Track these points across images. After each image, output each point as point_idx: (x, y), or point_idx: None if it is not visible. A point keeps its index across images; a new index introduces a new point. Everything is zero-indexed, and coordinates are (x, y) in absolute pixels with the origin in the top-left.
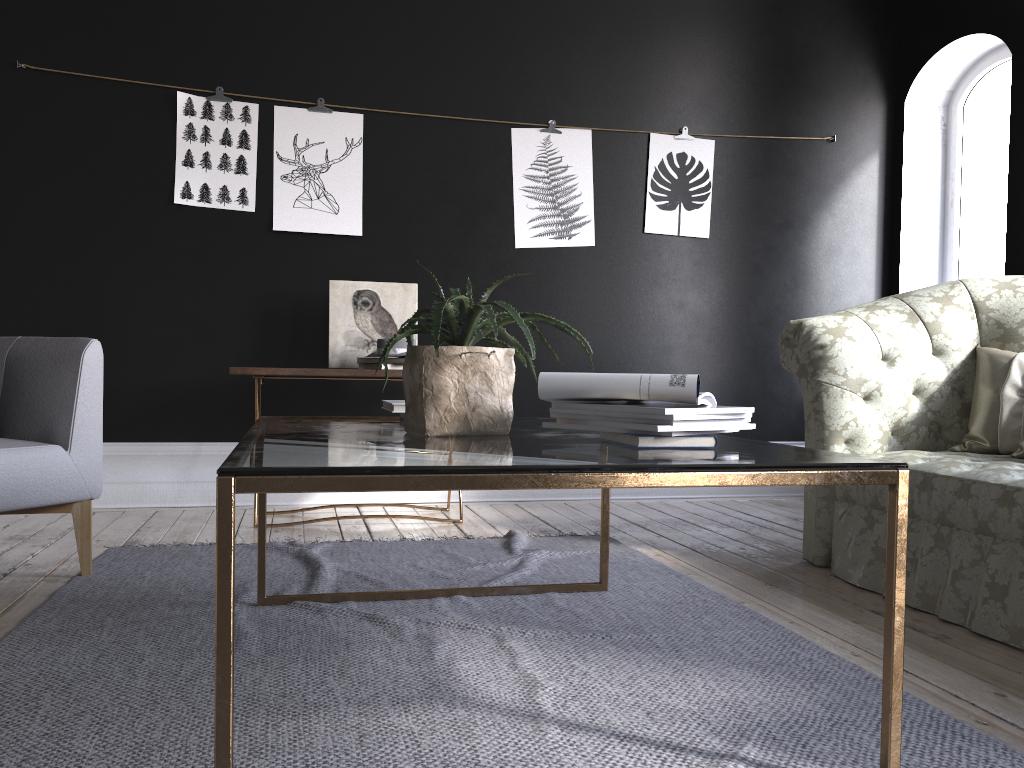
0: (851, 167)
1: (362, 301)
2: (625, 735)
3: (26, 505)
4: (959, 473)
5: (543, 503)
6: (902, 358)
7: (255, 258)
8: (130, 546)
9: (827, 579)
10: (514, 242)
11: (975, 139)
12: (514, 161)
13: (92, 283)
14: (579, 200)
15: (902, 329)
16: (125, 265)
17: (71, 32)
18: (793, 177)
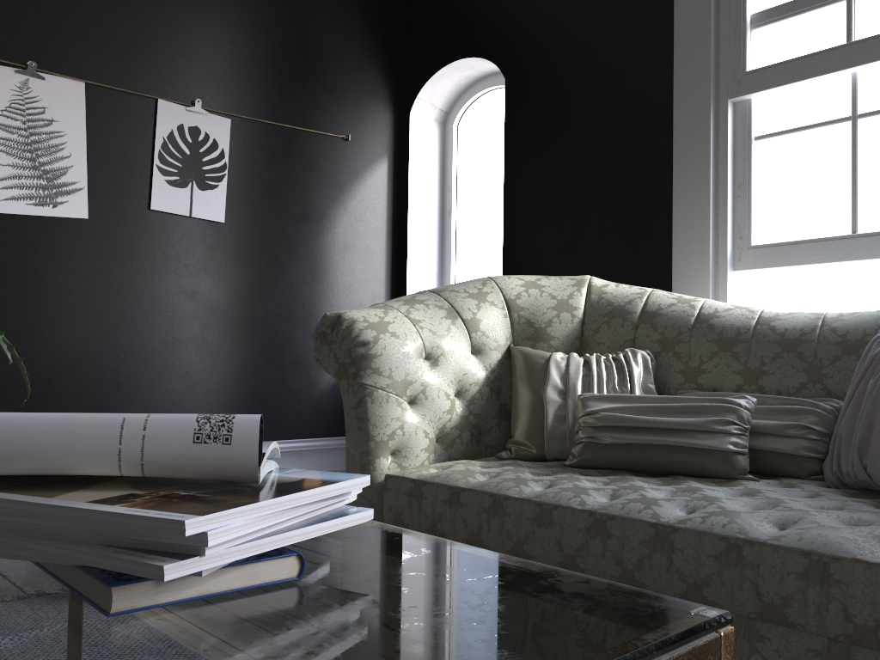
0: (364, 168)
1: None
2: None
3: None
4: (535, 495)
5: None
6: (445, 357)
7: None
8: None
9: None
10: None
11: (468, 156)
12: None
13: None
14: (68, 162)
15: (443, 326)
16: None
17: None
18: (311, 170)
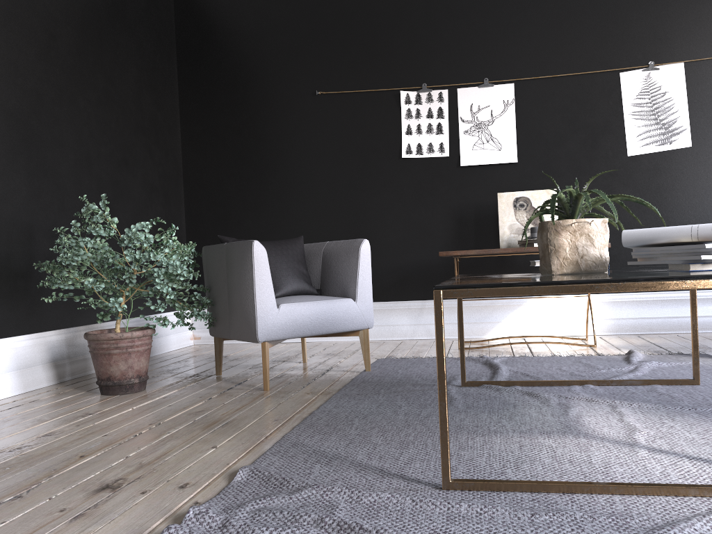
0: None
1: (519, 204)
2: (693, 457)
3: (337, 331)
4: None
5: (660, 335)
6: None
7: (450, 185)
8: (389, 358)
9: None
10: (626, 152)
11: None
12: (623, 95)
13: (360, 210)
14: (676, 115)
15: None
16: (377, 198)
17: (342, 68)
18: None
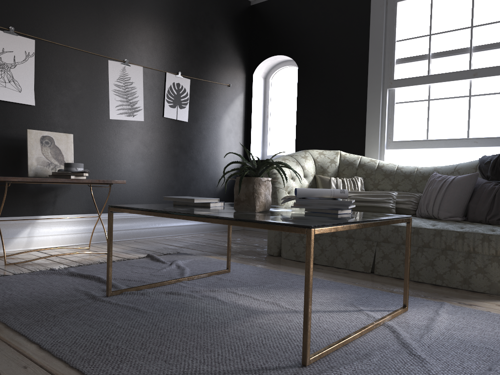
0: (235, 97)
1: (45, 141)
2: (327, 311)
3: None
4: None
5: (125, 242)
6: (297, 178)
7: None
8: None
9: (285, 260)
10: (109, 116)
11: (276, 93)
12: (109, 76)
13: None
14: (137, 99)
15: (295, 168)
16: None
17: None
18: (216, 99)
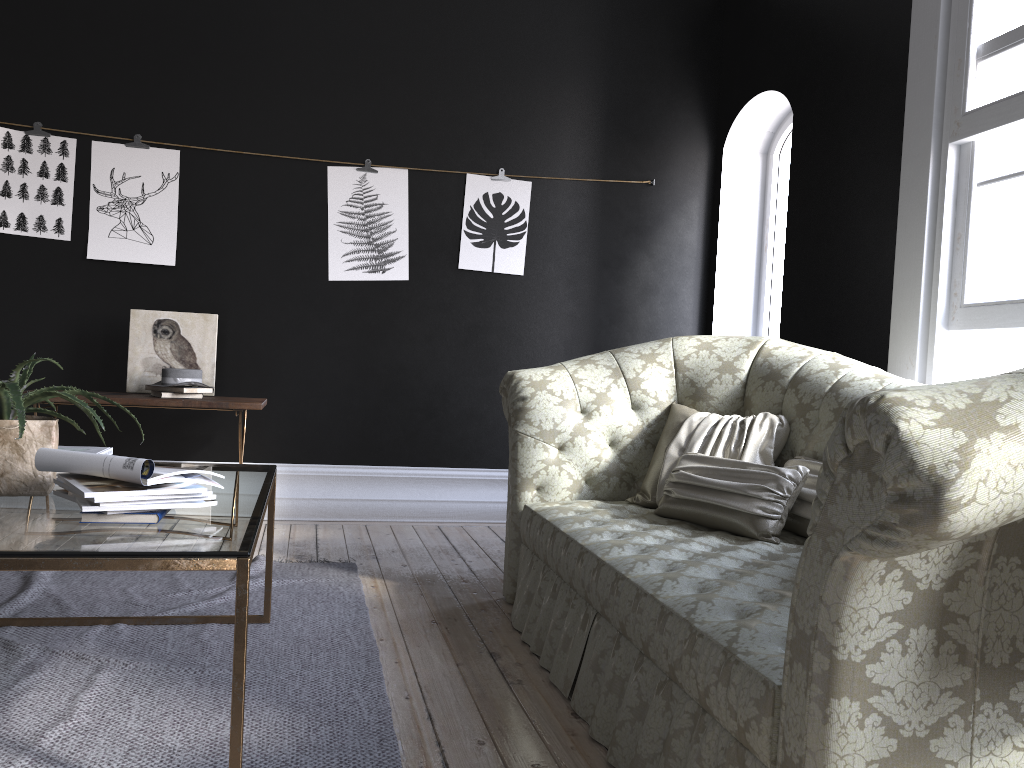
0: (670, 210)
1: (162, 330)
2: None
3: None
4: (571, 530)
5: (345, 524)
6: (599, 412)
7: (70, 284)
8: None
9: (498, 617)
10: (328, 275)
11: (786, 188)
12: (330, 198)
13: None
14: (394, 236)
15: (604, 384)
16: None
17: None
18: (611, 218)
